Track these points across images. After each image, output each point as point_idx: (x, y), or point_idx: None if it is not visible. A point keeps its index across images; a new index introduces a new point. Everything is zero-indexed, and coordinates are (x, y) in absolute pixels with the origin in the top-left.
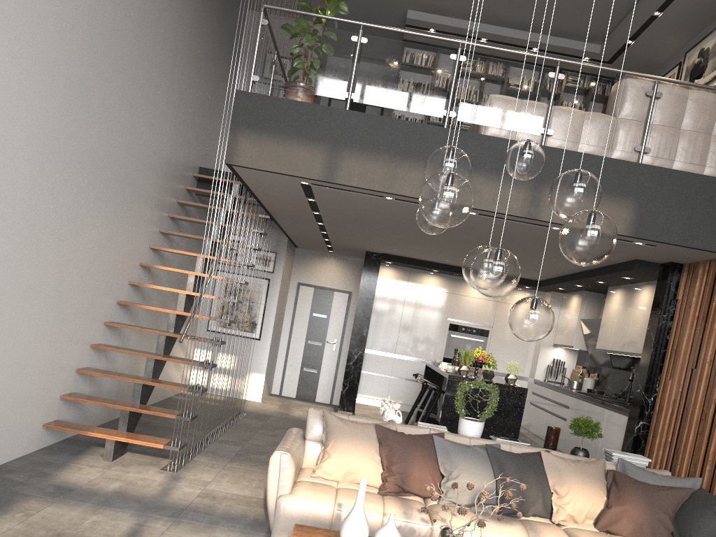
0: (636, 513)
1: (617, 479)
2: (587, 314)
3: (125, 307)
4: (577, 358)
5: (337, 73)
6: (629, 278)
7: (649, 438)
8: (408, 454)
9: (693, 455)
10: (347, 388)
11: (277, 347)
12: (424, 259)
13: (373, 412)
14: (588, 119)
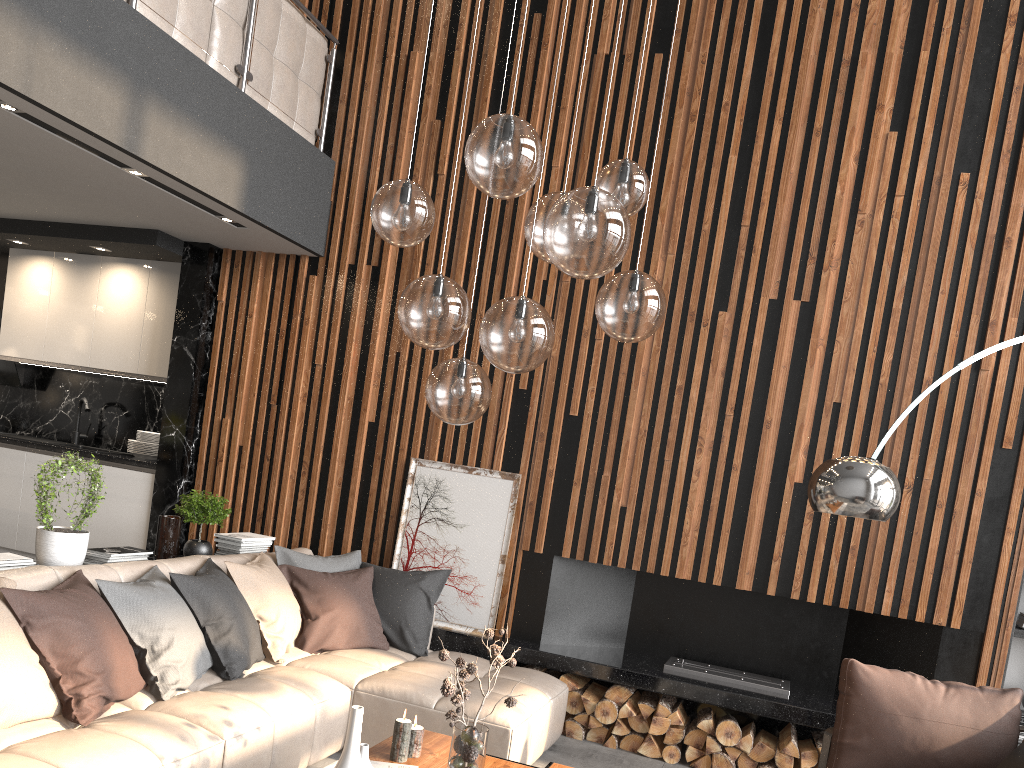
0: (350, 615)
1: (302, 576)
2: None
3: None
4: None
5: None
6: (103, 250)
7: None
8: (95, 630)
9: (297, 520)
10: None
11: None
12: None
13: None
14: None
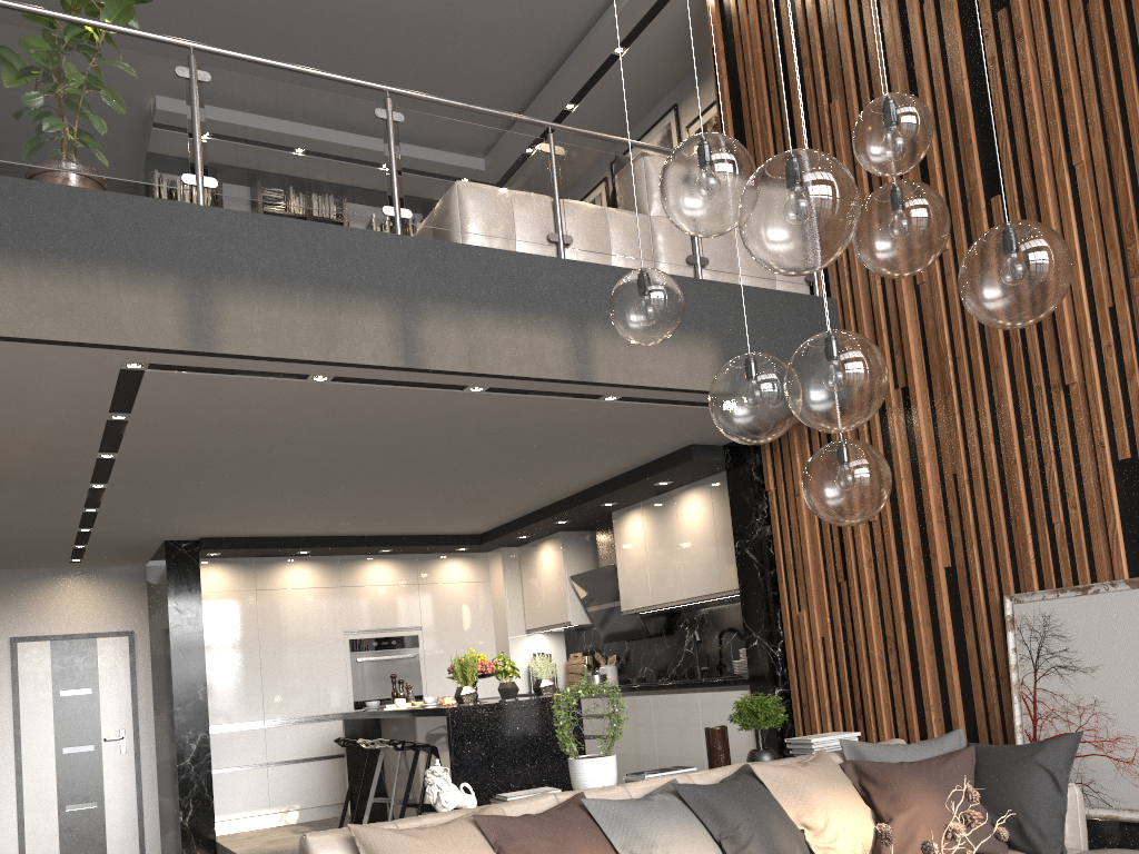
0: (935, 812)
1: (869, 771)
2: (576, 567)
3: None
4: (565, 643)
5: (162, 138)
6: (666, 483)
7: (798, 711)
8: (567, 850)
9: (897, 707)
10: (191, 812)
11: None
12: (285, 532)
13: (265, 840)
14: (615, 217)
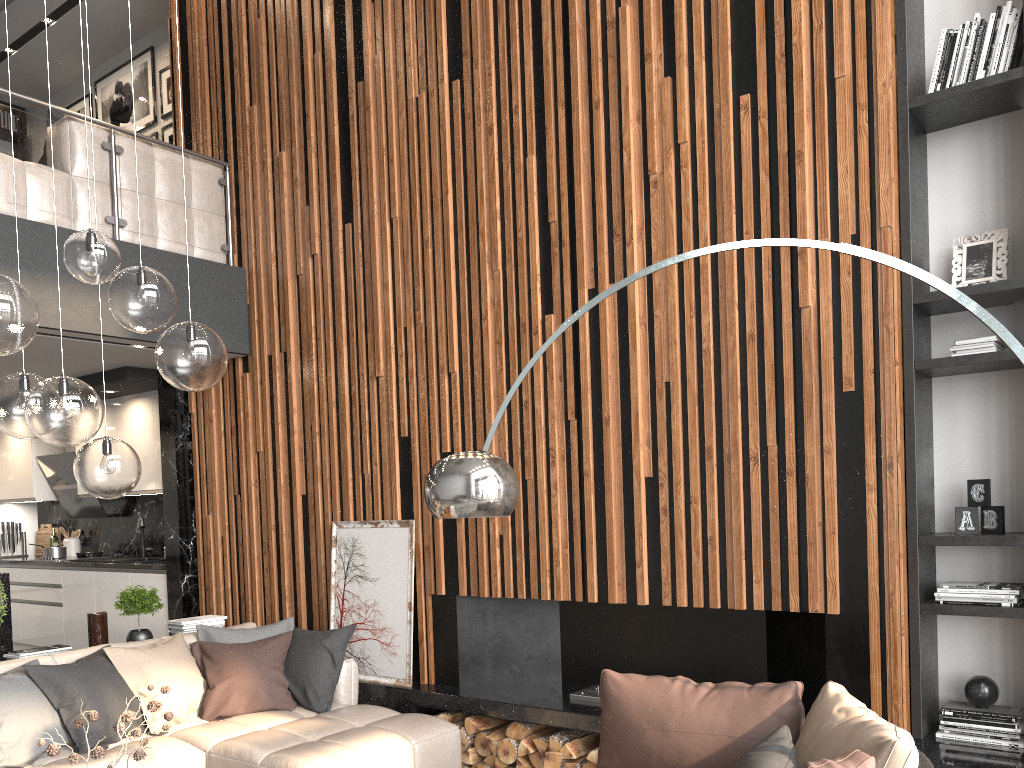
0: (247, 681)
1: (209, 650)
2: (45, 449)
3: None
4: (38, 514)
5: None
6: (113, 392)
7: (202, 593)
8: None
9: (266, 596)
10: None
11: None
12: None
13: None
14: (33, 173)
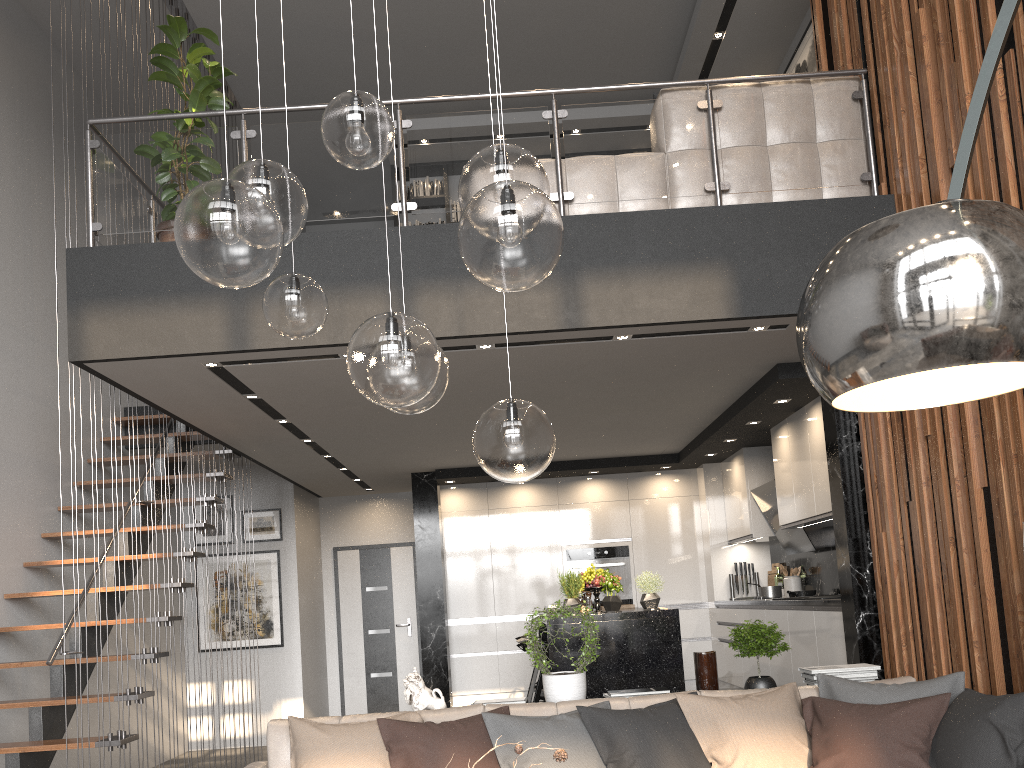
0: (862, 762)
1: (819, 710)
2: (759, 482)
3: (6, 637)
4: (770, 553)
5: None
6: (786, 401)
7: (883, 636)
8: (438, 756)
9: (951, 641)
10: (431, 687)
11: (322, 651)
12: None
13: None
14: (621, 163)
